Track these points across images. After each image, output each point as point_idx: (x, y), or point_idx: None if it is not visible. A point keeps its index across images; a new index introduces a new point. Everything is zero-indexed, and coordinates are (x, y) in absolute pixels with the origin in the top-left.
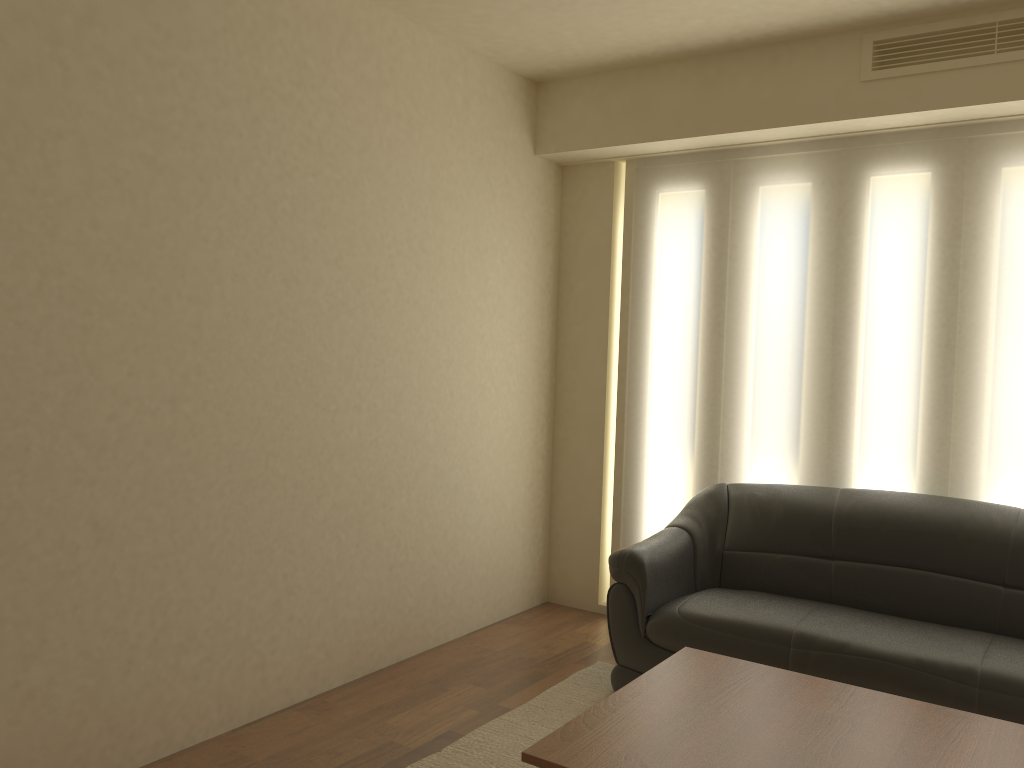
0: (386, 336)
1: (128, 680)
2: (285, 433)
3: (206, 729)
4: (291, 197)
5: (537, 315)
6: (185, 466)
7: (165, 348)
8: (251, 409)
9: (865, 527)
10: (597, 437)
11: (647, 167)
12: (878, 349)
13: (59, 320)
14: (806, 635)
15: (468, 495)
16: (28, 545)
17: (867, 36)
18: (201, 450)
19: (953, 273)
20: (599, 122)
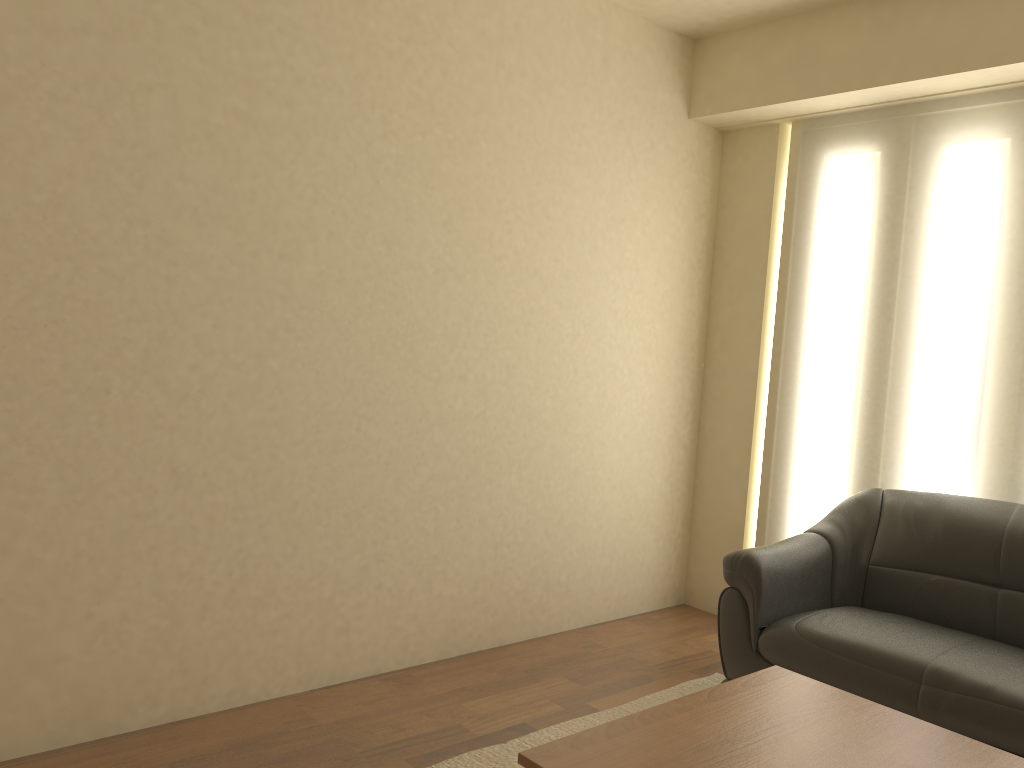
0: (500, 305)
1: (202, 626)
2: (380, 397)
3: (283, 685)
4: (396, 156)
5: (684, 293)
6: (270, 422)
7: (252, 303)
8: (343, 370)
9: None
10: (745, 429)
11: (815, 128)
12: None
13: (144, 269)
14: (942, 672)
15: (591, 480)
16: (105, 484)
17: None
18: (287, 407)
19: None
20: (758, 78)
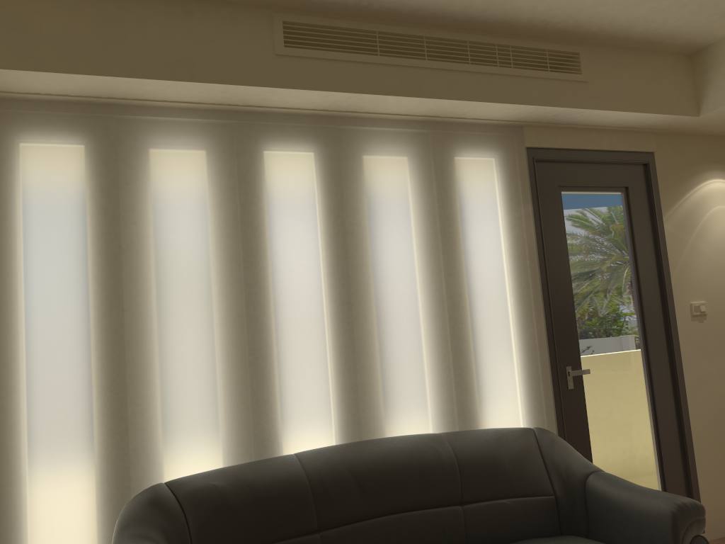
0: None
1: None
2: None
3: None
4: None
5: None
6: None
7: None
8: None
9: (344, 486)
10: None
11: (3, 109)
12: (292, 311)
13: None
14: None
15: None
16: None
17: (277, 15)
18: None
19: (345, 239)
20: None
